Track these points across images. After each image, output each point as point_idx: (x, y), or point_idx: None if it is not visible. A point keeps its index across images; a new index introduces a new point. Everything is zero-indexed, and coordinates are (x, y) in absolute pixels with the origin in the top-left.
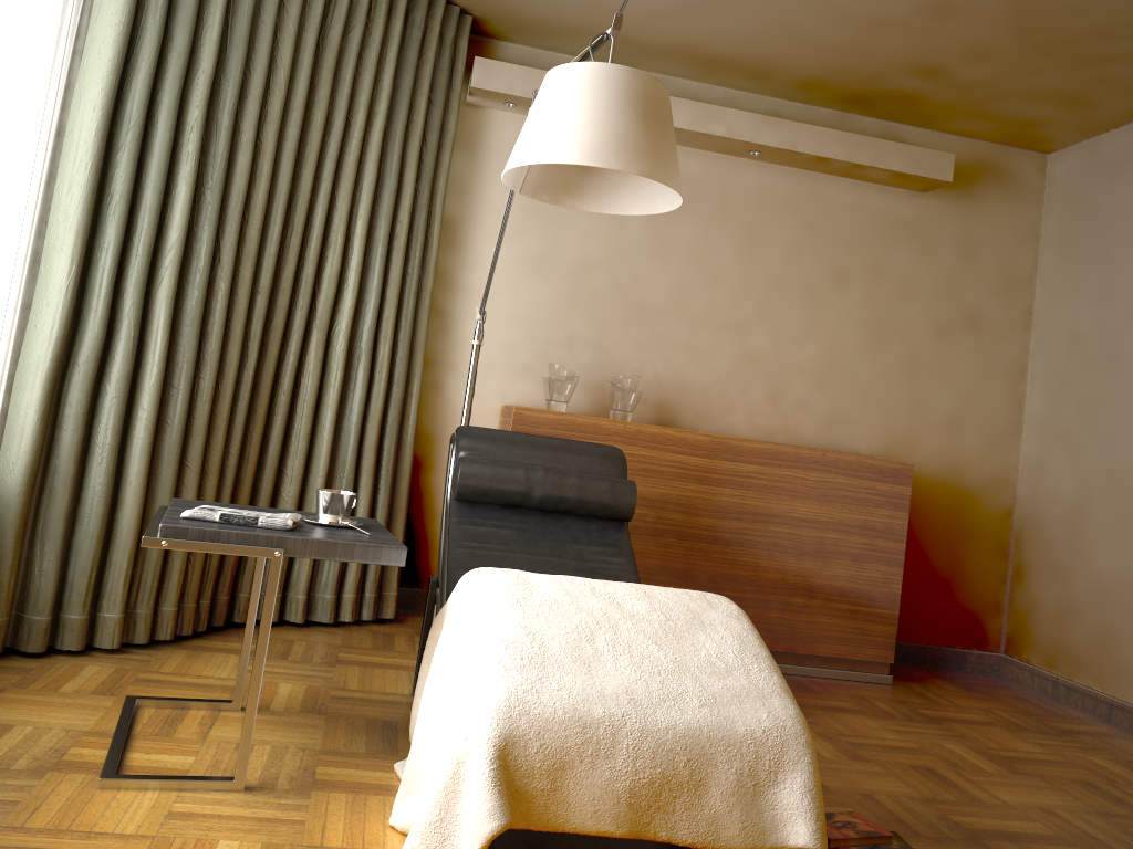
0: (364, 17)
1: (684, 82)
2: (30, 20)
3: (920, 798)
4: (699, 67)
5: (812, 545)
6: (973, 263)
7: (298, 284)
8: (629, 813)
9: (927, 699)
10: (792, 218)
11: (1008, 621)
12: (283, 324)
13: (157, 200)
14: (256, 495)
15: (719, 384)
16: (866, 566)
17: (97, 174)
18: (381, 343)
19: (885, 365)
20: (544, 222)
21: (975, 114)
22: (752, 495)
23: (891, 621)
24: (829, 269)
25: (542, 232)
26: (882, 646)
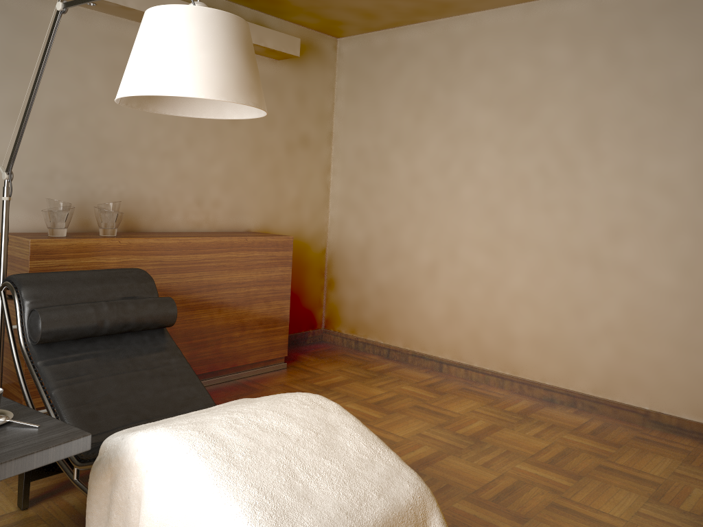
0: None
1: None
2: None
3: None
4: None
5: (243, 298)
6: (304, 105)
7: None
8: None
9: (310, 372)
10: None
11: (326, 310)
12: None
13: None
14: None
15: (164, 195)
16: (272, 303)
17: None
18: None
19: (262, 172)
20: (19, 77)
21: (311, 14)
22: (207, 274)
23: (285, 332)
24: None
25: (18, 86)
26: (281, 347)
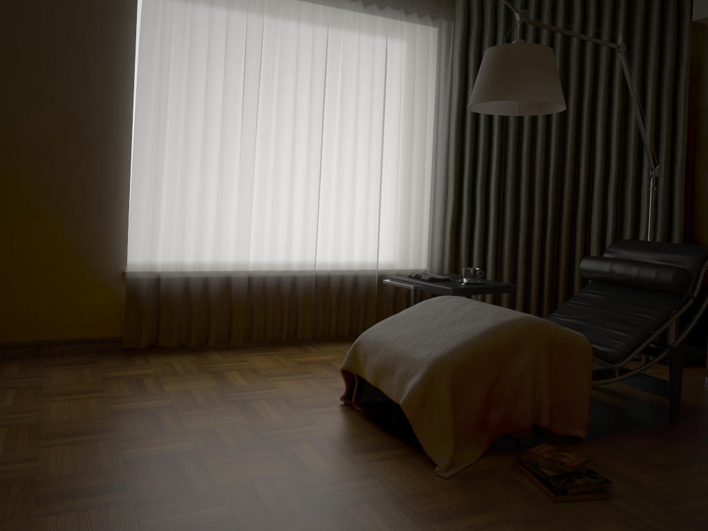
0: (592, 20)
1: None
2: (410, 102)
3: None
4: None
5: None
6: None
7: (578, 172)
8: (374, 376)
9: None
10: None
11: None
12: (569, 194)
13: (482, 151)
14: (573, 283)
15: None
16: None
17: (456, 147)
18: (641, 196)
19: None
20: None
21: None
22: None
23: None
24: None
25: None
26: None
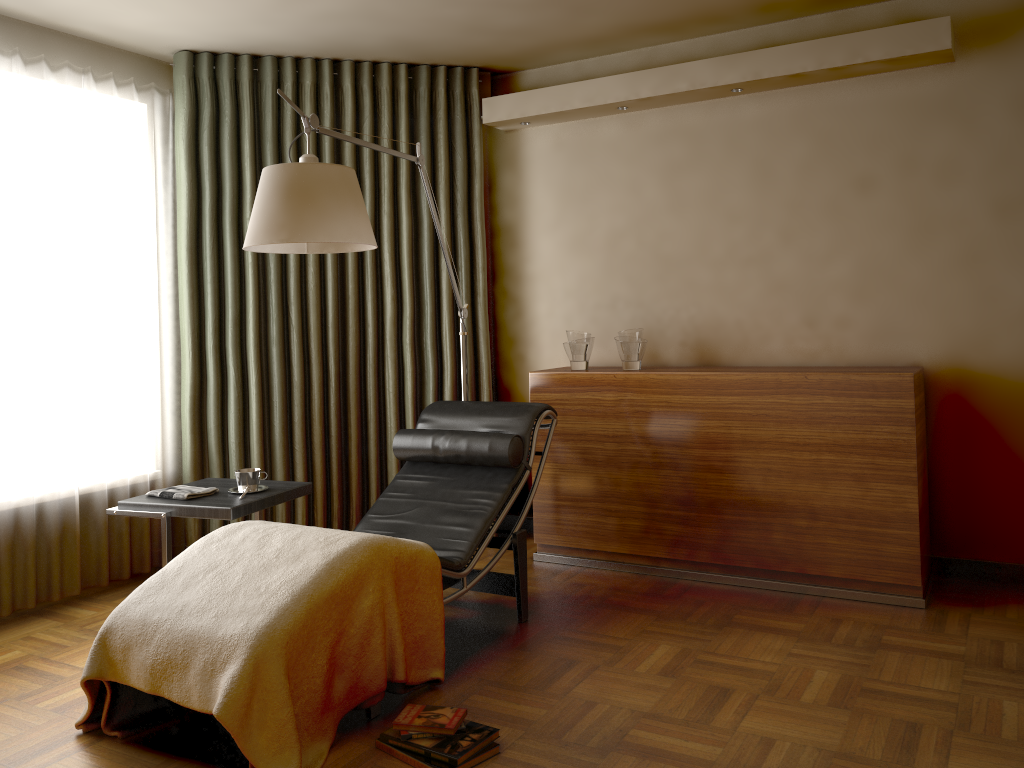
0: (369, 113)
1: (672, 45)
2: (114, 219)
3: (642, 712)
4: (664, 33)
5: (807, 468)
6: None
7: (365, 312)
8: (150, 678)
9: (935, 626)
10: (800, 137)
11: None
12: (355, 342)
13: (233, 289)
14: (368, 460)
15: (752, 316)
16: (872, 486)
17: (192, 285)
18: (443, 338)
19: (936, 263)
20: (577, 208)
21: None
22: (738, 425)
23: (911, 542)
24: (850, 177)
25: (577, 217)
26: (904, 568)
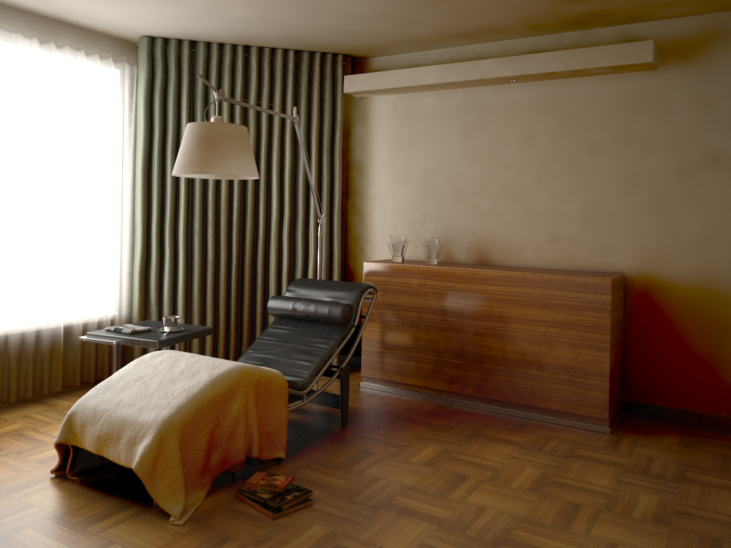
0: (267, 82)
1: (472, 46)
2: (94, 146)
3: (406, 486)
4: (466, 38)
5: (540, 336)
6: (709, 113)
7: (258, 215)
8: (96, 445)
9: (613, 445)
10: (553, 114)
11: None
12: (250, 235)
13: (170, 196)
14: (255, 313)
15: (515, 232)
16: (580, 351)
17: (144, 192)
18: (309, 236)
19: (637, 204)
20: (404, 153)
21: (661, 5)
22: (497, 305)
23: (603, 390)
24: (584, 143)
25: (404, 158)
26: (598, 406)
